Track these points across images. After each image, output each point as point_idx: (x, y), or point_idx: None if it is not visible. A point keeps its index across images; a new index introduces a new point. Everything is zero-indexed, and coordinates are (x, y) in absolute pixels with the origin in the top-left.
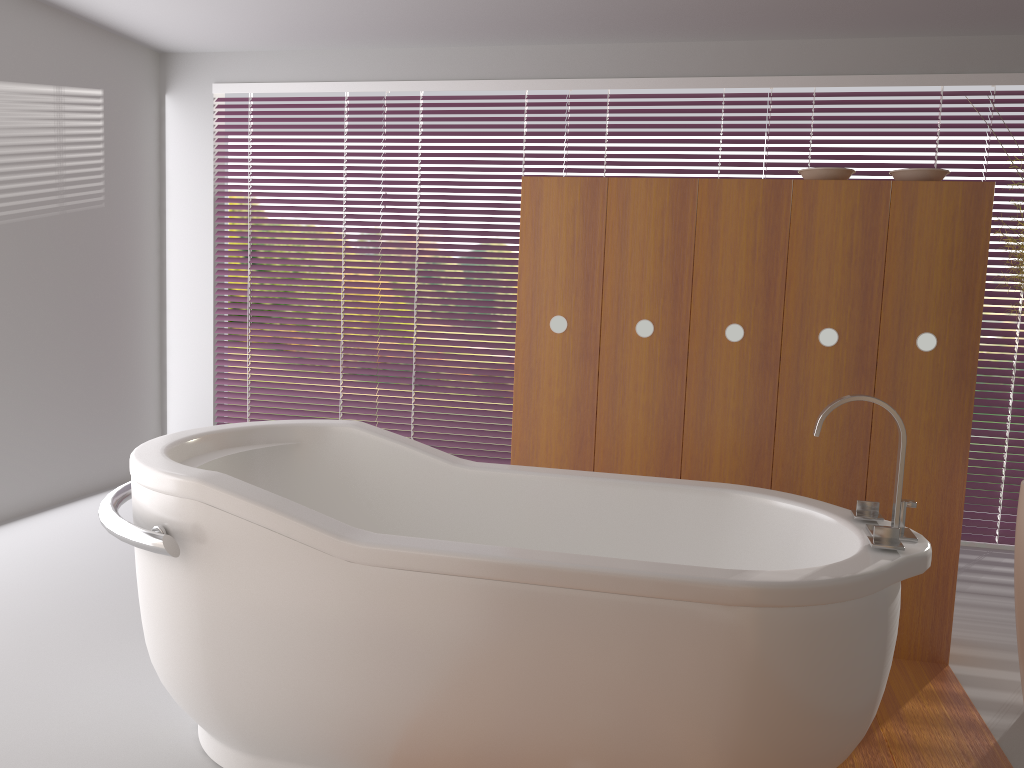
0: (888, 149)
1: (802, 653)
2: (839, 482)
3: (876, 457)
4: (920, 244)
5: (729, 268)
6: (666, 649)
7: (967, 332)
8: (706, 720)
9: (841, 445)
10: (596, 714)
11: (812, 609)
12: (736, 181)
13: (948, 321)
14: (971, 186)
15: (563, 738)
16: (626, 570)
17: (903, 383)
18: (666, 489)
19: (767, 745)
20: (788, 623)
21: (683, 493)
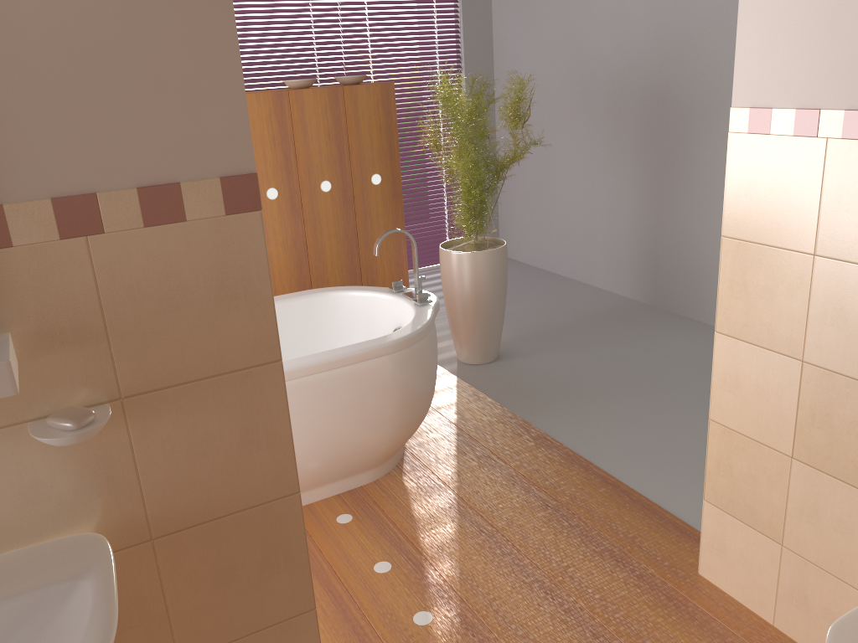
0: (284, 33)
1: (419, 364)
2: (347, 269)
3: (363, 250)
4: (364, 123)
5: (261, 153)
6: (365, 386)
7: (394, 170)
8: (387, 411)
9: (344, 248)
10: (337, 431)
11: (419, 343)
12: (254, 94)
13: (385, 165)
14: (383, 86)
15: (322, 450)
16: (339, 355)
17: (369, 205)
18: (280, 303)
19: (411, 412)
20: (412, 353)
21: (290, 303)
